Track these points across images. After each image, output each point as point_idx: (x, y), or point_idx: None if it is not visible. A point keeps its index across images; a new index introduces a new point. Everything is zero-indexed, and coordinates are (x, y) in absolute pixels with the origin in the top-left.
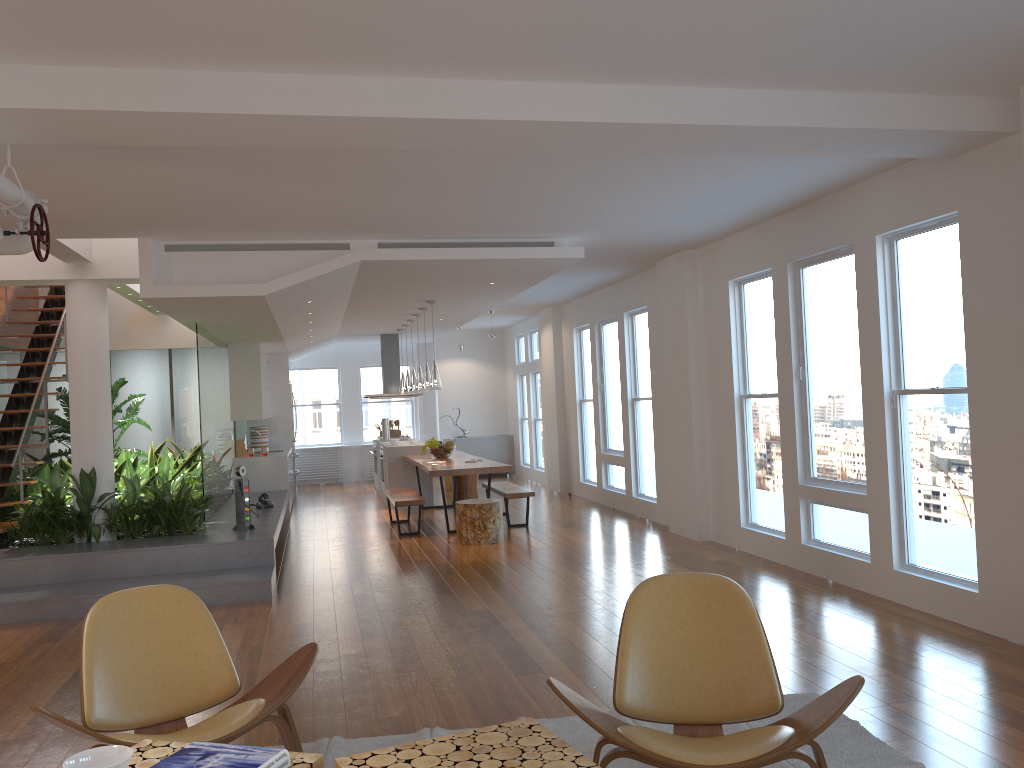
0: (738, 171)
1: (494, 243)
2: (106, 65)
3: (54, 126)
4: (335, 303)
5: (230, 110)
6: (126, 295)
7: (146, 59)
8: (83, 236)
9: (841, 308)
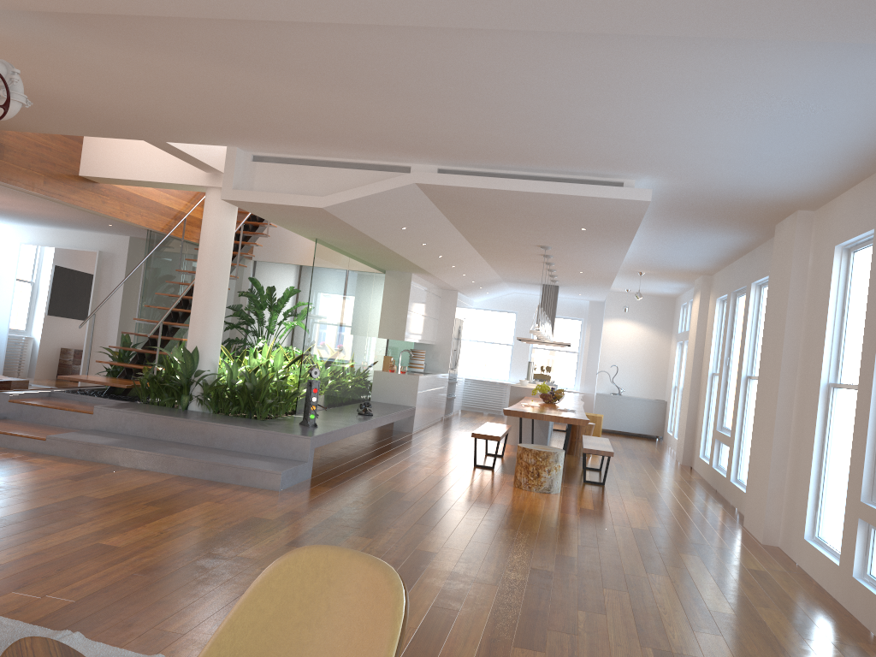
0: (773, 79)
1: (557, 179)
2: None
3: None
4: (447, 237)
5: None
6: None
7: None
8: (183, 140)
9: None
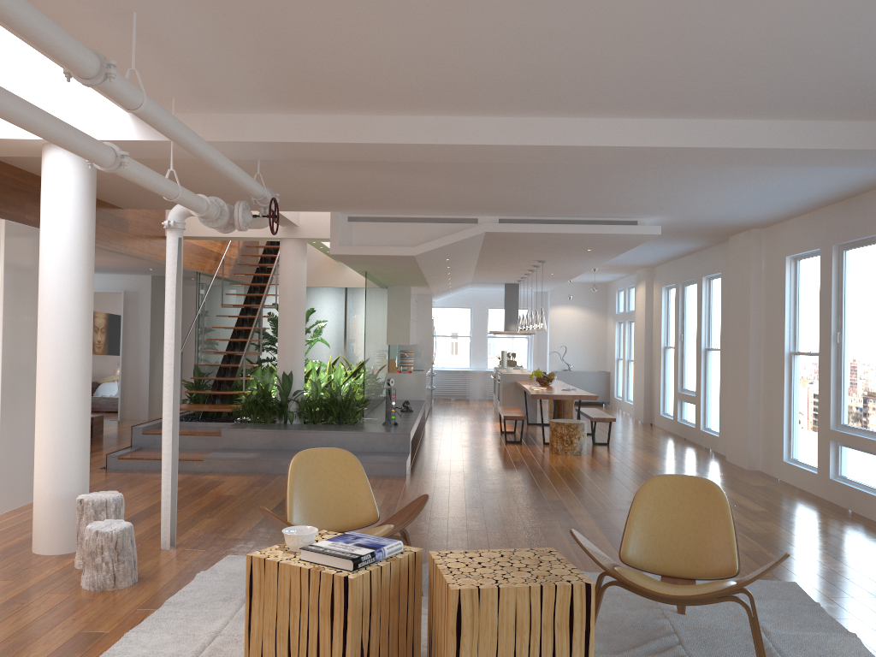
0: (779, 175)
1: (588, 221)
2: (321, 113)
3: (287, 150)
4: (467, 260)
5: (395, 141)
6: (318, 248)
7: (345, 110)
8: (295, 210)
9: (873, 286)
